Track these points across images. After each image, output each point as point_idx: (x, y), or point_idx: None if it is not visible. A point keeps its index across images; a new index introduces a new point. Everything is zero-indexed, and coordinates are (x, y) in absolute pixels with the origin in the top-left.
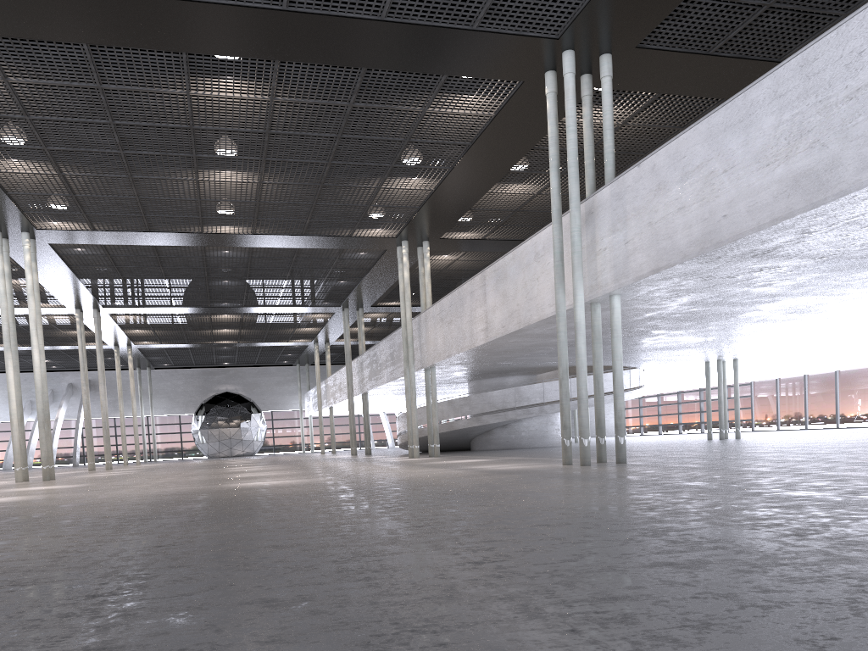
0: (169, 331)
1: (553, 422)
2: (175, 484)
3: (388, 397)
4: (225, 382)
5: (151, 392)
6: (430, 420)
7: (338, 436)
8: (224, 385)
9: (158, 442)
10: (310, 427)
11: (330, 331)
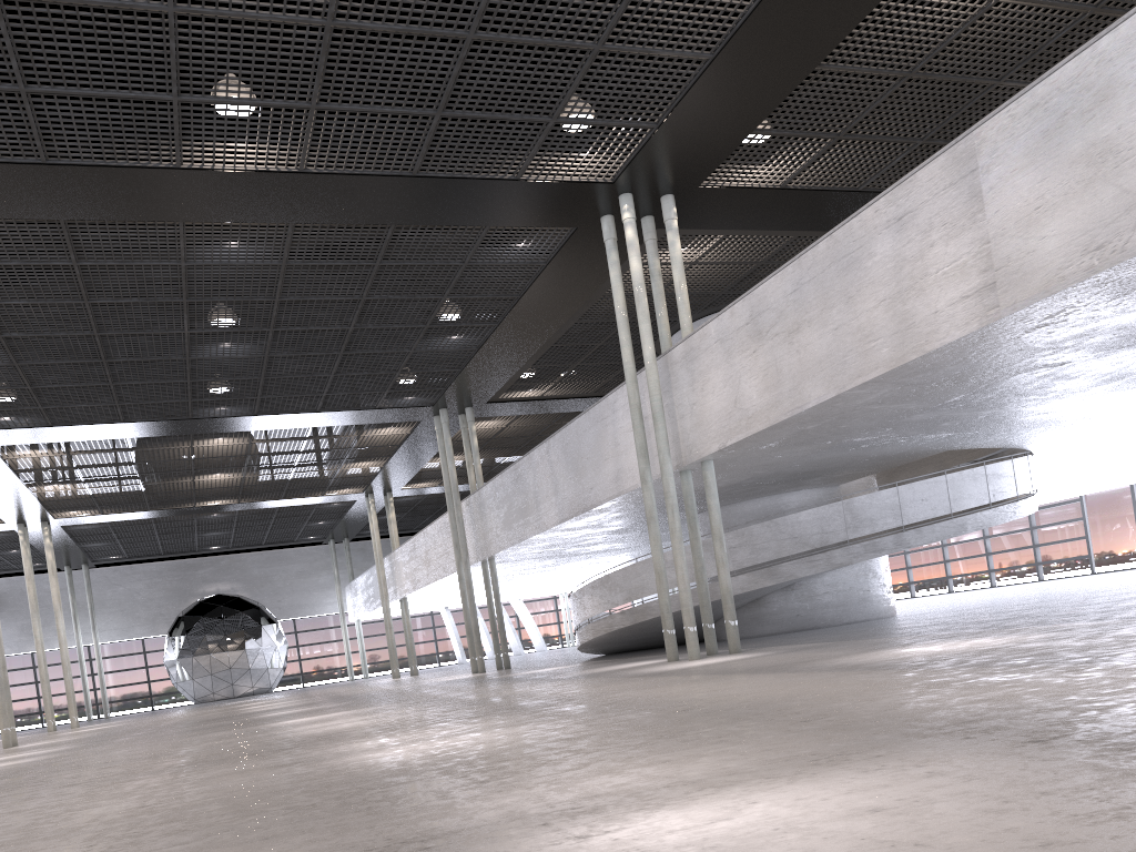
0: (116, 485)
1: (875, 572)
2: (178, 844)
3: (515, 568)
4: (215, 579)
5: (92, 604)
6: (703, 576)
7: (403, 649)
8: (213, 584)
9: (109, 687)
10: (360, 638)
11: (399, 466)
